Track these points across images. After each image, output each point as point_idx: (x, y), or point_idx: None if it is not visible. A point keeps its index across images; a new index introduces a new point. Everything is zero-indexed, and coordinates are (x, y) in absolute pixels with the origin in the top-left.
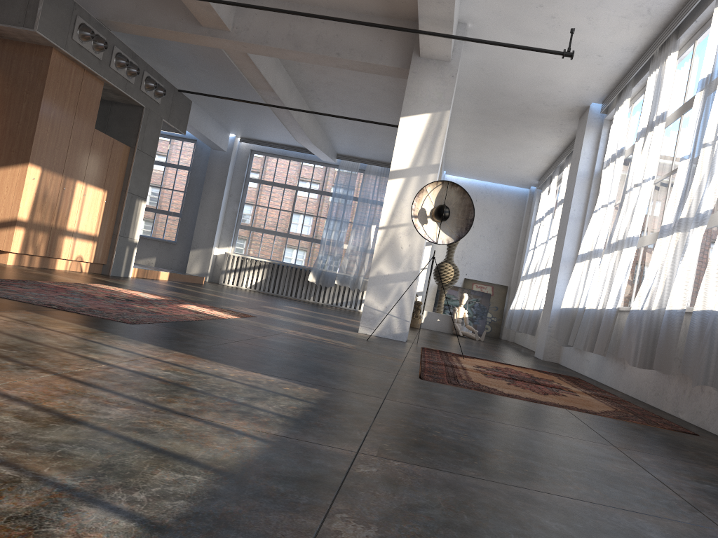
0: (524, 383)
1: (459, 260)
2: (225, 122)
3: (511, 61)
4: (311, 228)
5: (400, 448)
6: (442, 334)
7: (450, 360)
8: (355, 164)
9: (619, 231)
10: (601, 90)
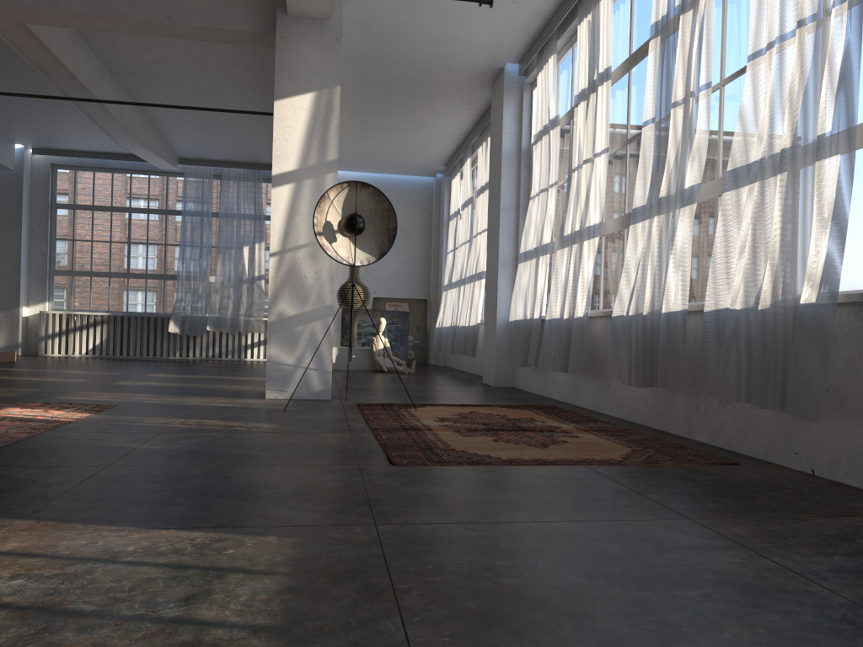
0: (510, 433)
1: (363, 276)
2: (5, 129)
3: (405, 15)
4: (160, 261)
5: (469, 640)
6: (363, 374)
7: (403, 417)
8: (207, 169)
9: (573, 220)
10: (517, 46)
